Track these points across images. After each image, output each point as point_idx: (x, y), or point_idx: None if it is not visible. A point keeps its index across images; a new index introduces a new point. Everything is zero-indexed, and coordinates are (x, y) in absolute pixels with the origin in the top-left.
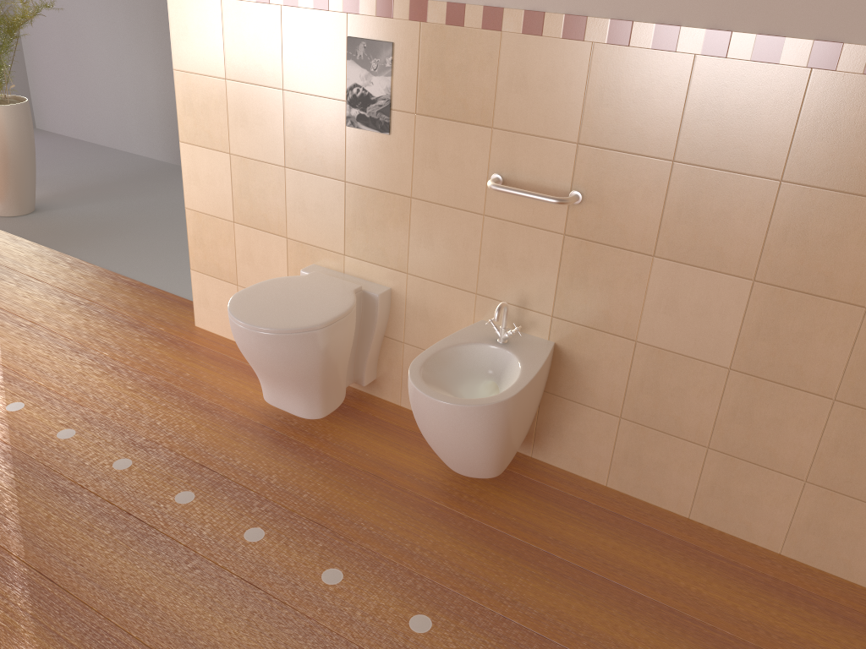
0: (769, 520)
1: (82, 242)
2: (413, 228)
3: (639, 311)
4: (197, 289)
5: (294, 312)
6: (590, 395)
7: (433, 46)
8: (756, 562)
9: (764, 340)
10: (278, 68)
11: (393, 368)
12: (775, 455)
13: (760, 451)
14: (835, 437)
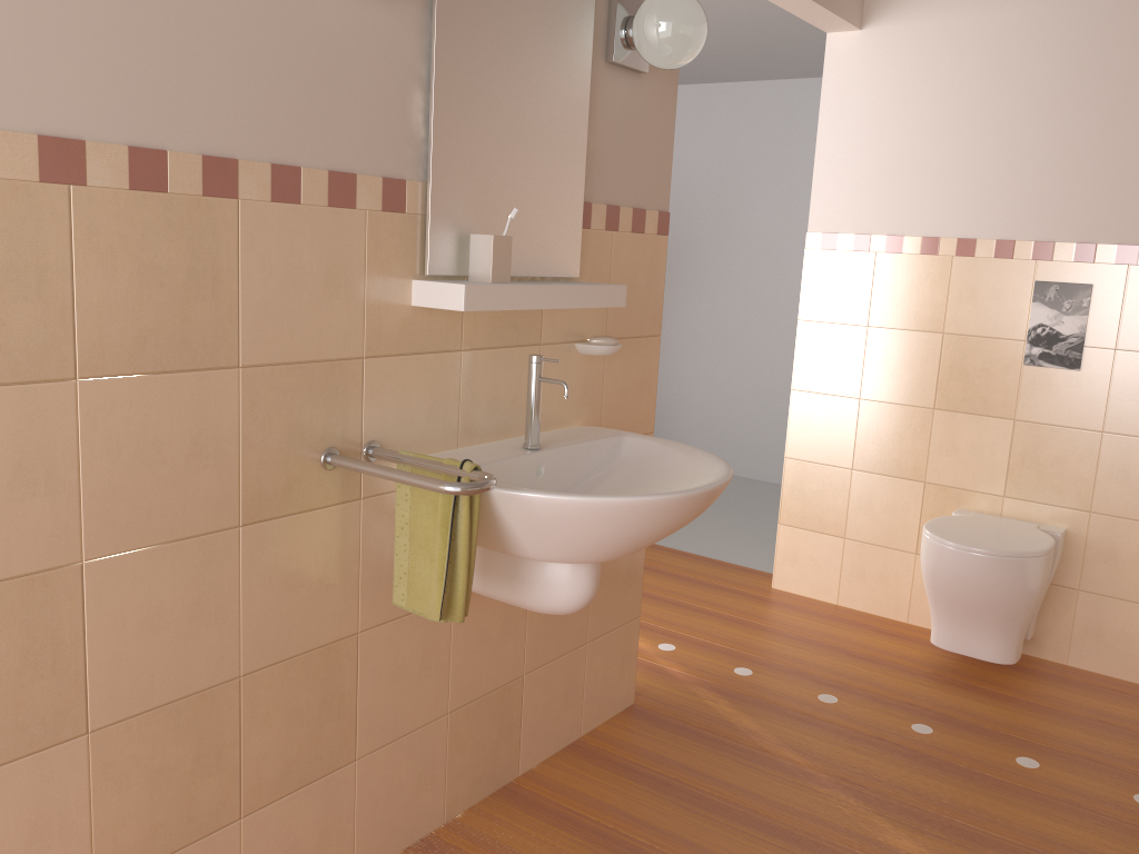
0: None
1: None
2: (1102, 463)
3: None
4: (784, 545)
5: (1004, 541)
6: None
7: None
8: None
9: None
10: (939, 313)
11: (1060, 620)
12: None
13: None
14: None
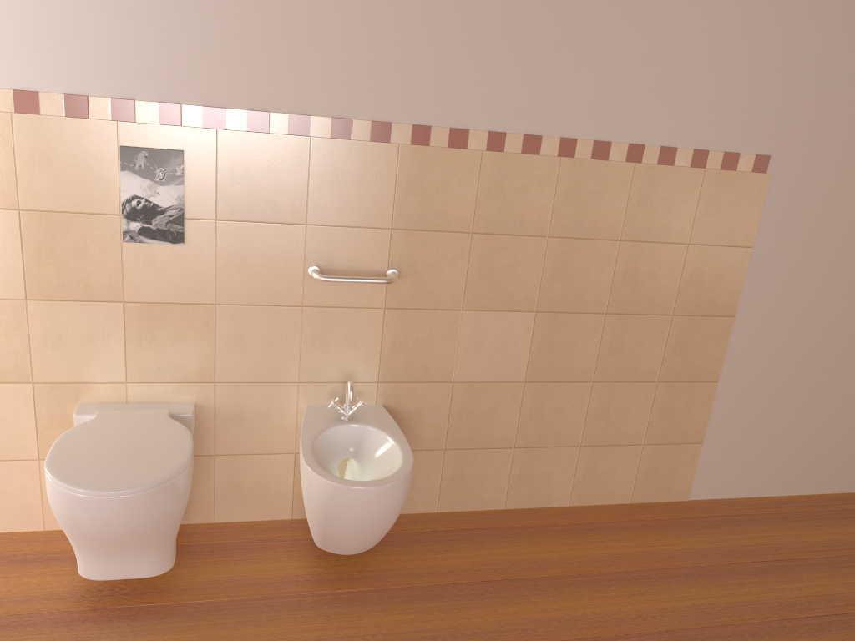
0: (560, 485)
1: None
2: (219, 335)
3: (454, 357)
4: None
5: (143, 459)
6: (417, 439)
7: (234, 152)
8: (564, 518)
9: (546, 354)
10: (9, 185)
11: (202, 485)
12: (559, 435)
13: (550, 436)
14: (595, 407)
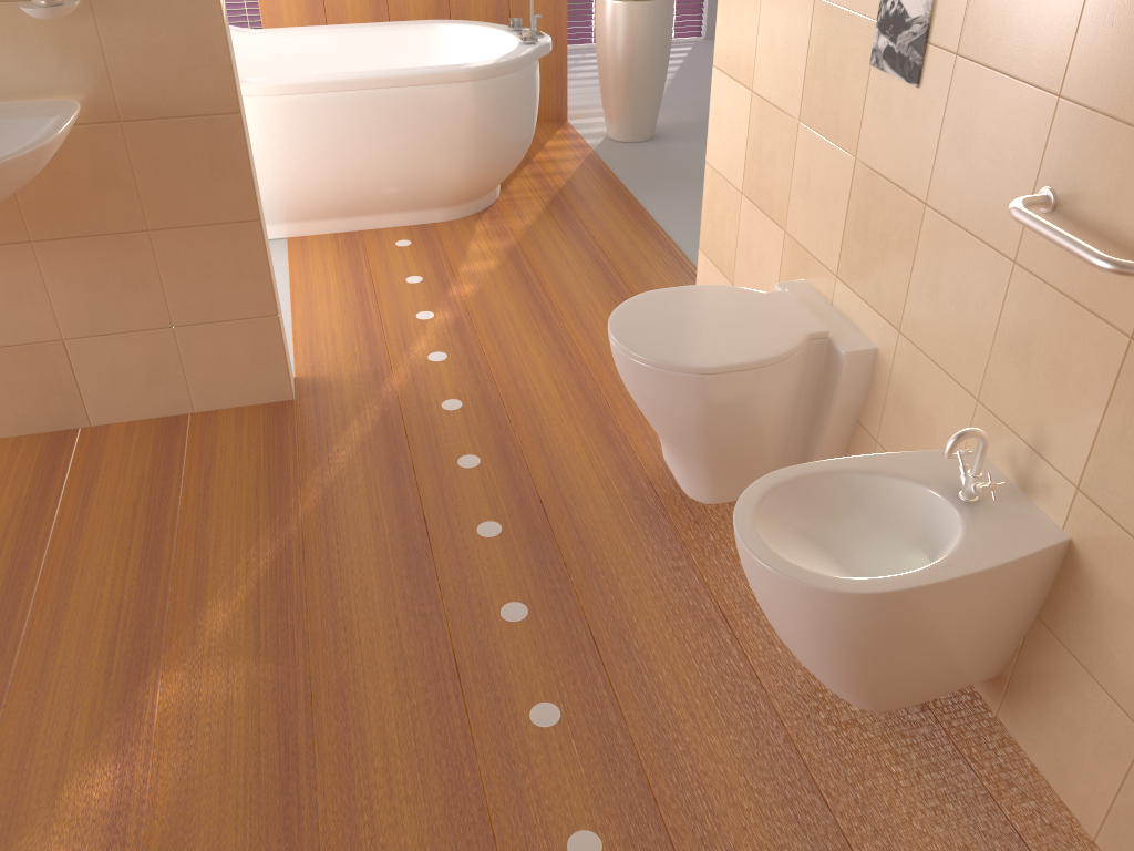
0: None
1: (665, 187)
2: (918, 258)
3: None
4: (700, 277)
5: (688, 339)
6: (1106, 664)
7: None
8: None
9: None
10: None
11: None
12: None
13: None
14: None
